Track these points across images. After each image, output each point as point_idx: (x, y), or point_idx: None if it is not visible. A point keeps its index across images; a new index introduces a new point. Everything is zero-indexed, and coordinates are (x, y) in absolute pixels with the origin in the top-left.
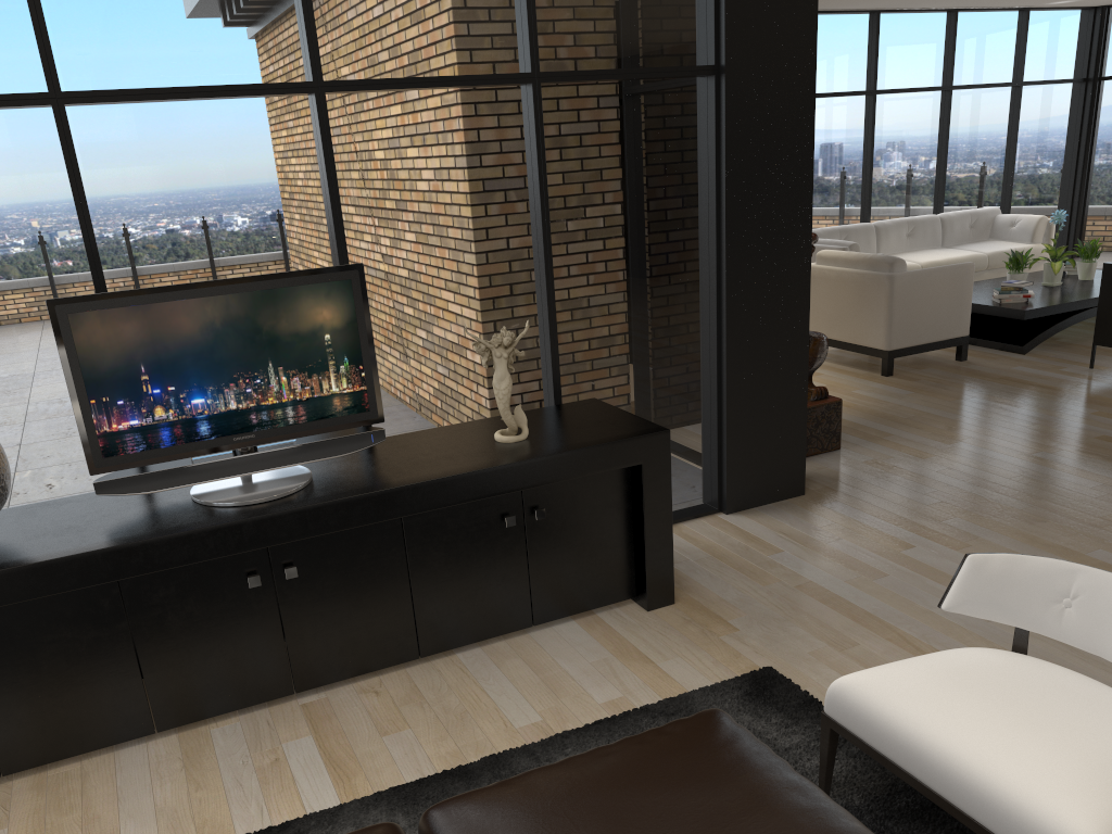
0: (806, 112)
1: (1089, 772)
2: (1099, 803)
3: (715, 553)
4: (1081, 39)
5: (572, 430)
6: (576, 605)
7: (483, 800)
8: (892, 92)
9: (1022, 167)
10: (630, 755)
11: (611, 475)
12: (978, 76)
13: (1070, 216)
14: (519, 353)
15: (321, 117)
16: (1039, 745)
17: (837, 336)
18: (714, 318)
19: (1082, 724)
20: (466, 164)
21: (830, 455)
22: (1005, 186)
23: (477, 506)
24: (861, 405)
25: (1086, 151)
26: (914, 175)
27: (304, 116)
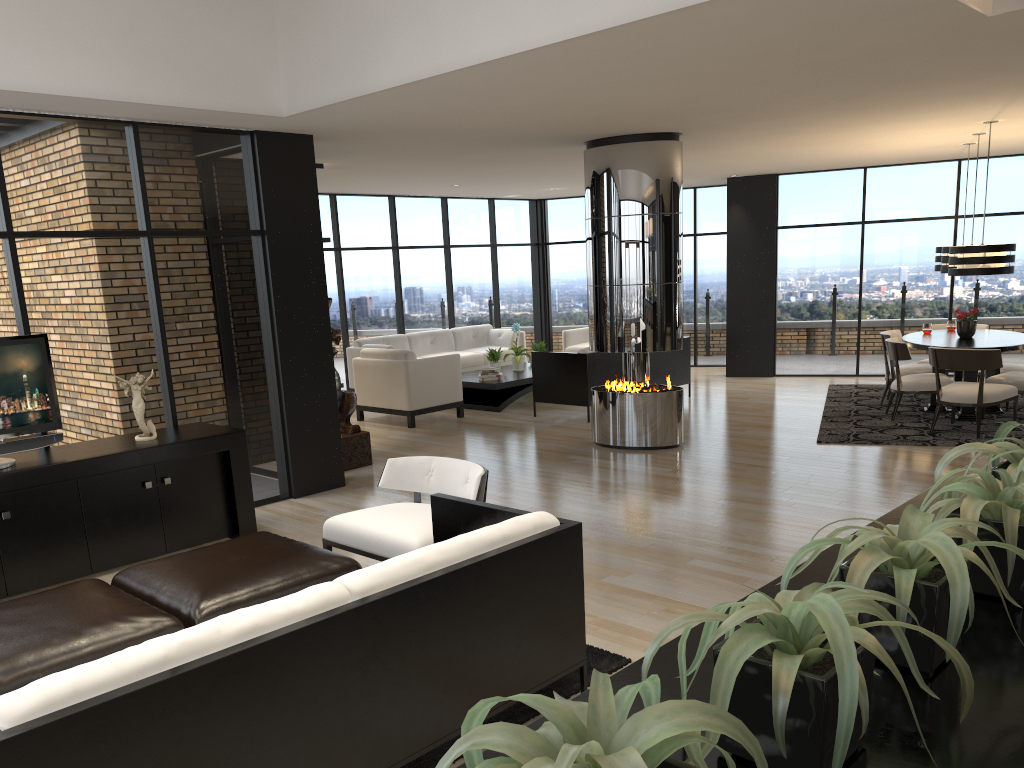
0: (319, 257)
1: (423, 524)
2: (423, 531)
3: (285, 515)
4: (530, 219)
5: (185, 434)
6: (194, 540)
7: (145, 563)
8: (409, 248)
9: (505, 299)
10: (219, 543)
11: (212, 458)
12: (467, 239)
13: (541, 331)
14: (148, 388)
15: (13, 252)
16: (407, 520)
17: (379, 404)
18: (274, 375)
19: (428, 514)
20: (107, 281)
21: (365, 467)
22: (495, 311)
23: (126, 476)
24: (391, 443)
25: (544, 289)
26: (433, 302)
27: (0, 251)
